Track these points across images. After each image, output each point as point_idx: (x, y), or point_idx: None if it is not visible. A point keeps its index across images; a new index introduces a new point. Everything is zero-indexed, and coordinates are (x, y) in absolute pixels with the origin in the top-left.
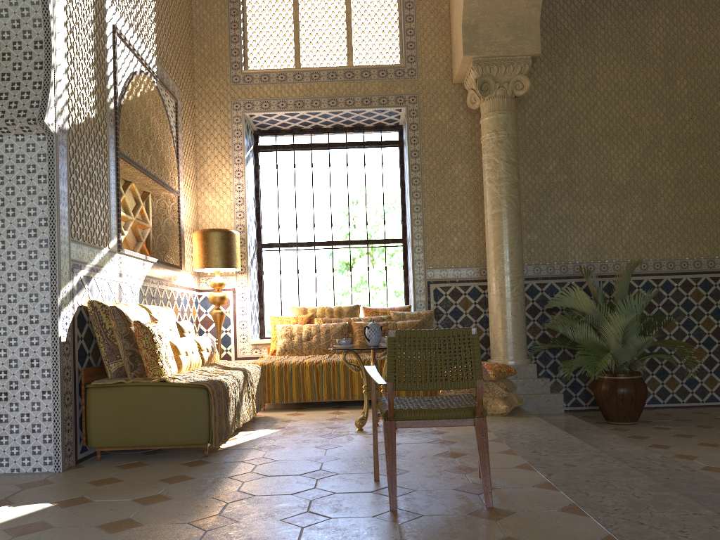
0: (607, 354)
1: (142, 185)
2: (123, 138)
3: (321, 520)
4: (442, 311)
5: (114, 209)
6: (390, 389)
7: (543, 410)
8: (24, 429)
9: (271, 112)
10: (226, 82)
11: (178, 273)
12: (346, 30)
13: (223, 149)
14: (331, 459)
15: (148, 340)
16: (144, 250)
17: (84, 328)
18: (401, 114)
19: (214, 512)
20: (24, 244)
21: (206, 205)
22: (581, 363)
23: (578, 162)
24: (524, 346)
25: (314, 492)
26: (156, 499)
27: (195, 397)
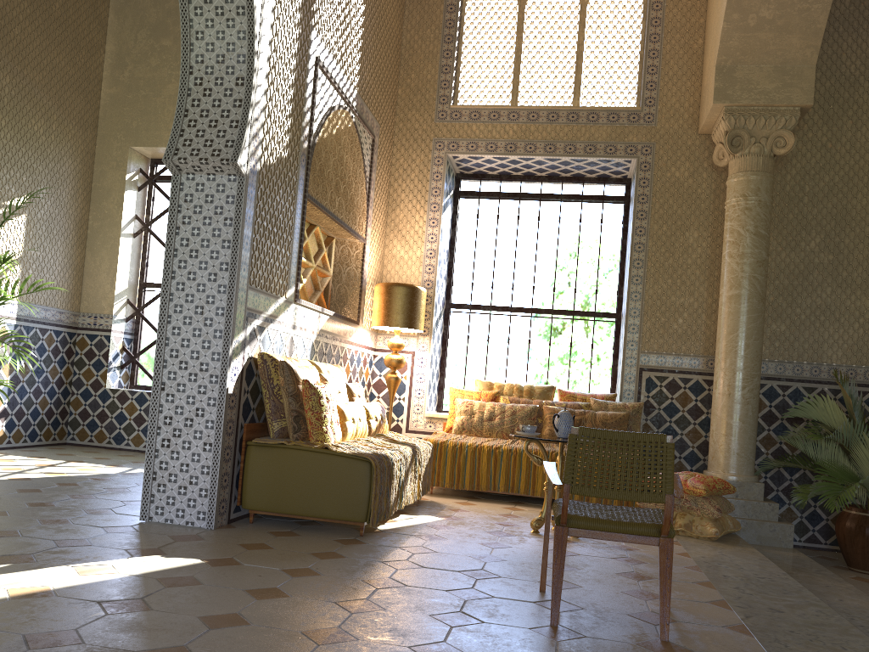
0: (855, 484)
1: (327, 229)
2: (313, 179)
3: (473, 623)
4: (654, 405)
5: (295, 256)
6: (566, 491)
7: (766, 542)
8: (182, 480)
9: (477, 154)
10: (430, 118)
11: (355, 329)
12: (575, 64)
13: (419, 193)
14: (496, 560)
15: (314, 402)
16: (321, 301)
17: (251, 380)
18: (631, 166)
19: (362, 596)
20: (203, 288)
21: (393, 255)
22: (819, 490)
23: (849, 240)
24: (752, 460)
25: (471, 592)
26: (305, 573)
27: (356, 470)
